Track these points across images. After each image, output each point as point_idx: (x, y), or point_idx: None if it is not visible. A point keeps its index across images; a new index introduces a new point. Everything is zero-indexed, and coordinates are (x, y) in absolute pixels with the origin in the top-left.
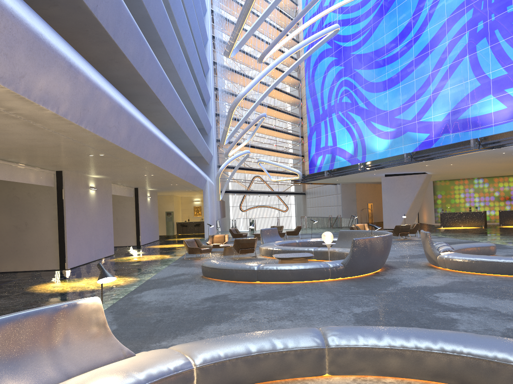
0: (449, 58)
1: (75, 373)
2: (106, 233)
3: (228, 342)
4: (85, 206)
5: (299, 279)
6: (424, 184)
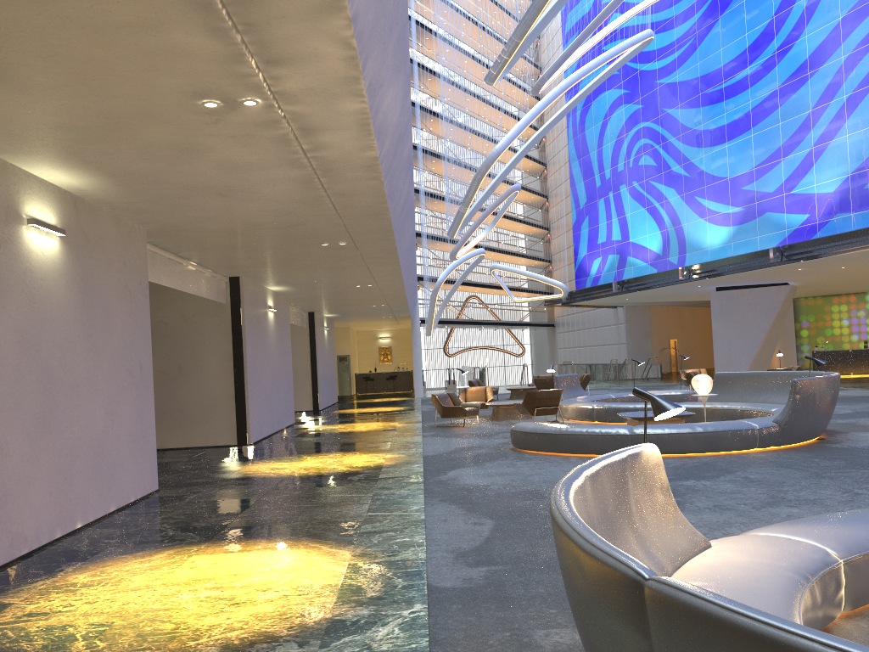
0: (846, 84)
1: (668, 568)
2: (286, 387)
3: (848, 523)
4: (264, 339)
5: (706, 449)
6: (786, 303)
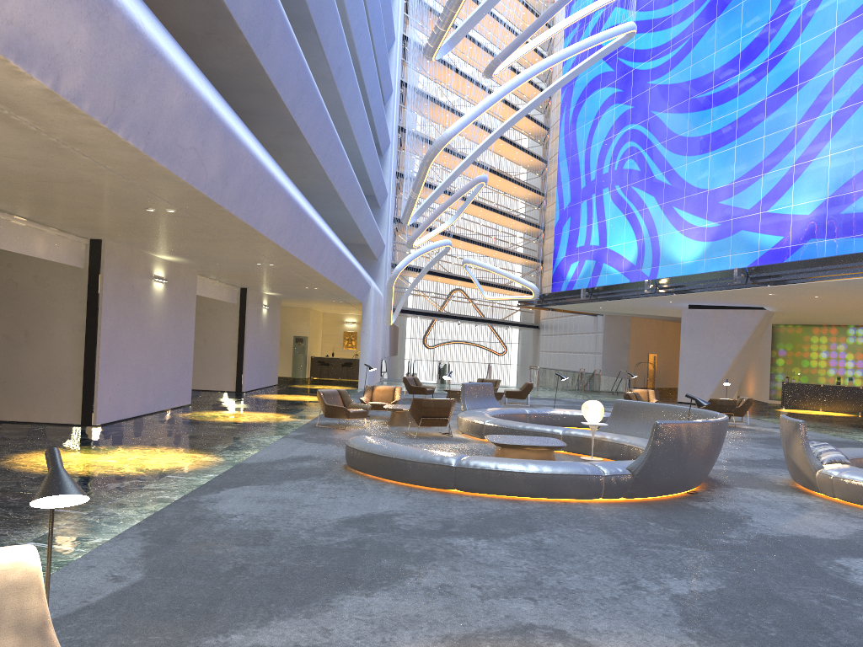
0: (834, 99)
1: None
2: (179, 365)
3: None
4: (142, 311)
5: (539, 494)
6: (759, 329)
